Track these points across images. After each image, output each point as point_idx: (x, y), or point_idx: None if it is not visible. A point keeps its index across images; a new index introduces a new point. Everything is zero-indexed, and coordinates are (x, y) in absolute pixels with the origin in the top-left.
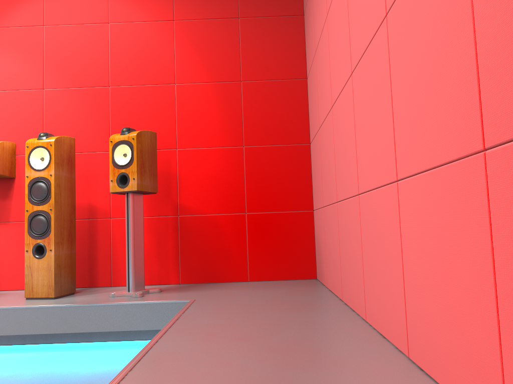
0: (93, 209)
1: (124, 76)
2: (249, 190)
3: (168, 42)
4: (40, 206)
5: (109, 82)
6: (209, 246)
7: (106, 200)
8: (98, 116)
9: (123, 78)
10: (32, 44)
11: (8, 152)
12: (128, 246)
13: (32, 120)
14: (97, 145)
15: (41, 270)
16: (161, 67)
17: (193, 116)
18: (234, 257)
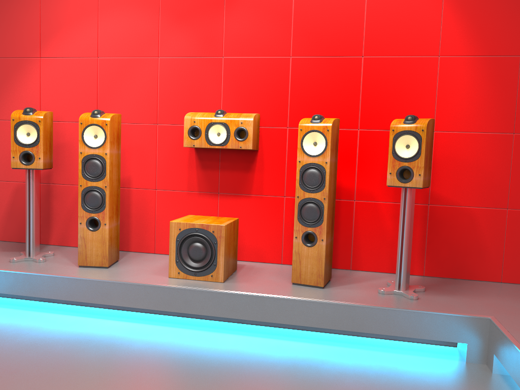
0: (337, 189)
1: (380, 45)
2: (514, 184)
3: (435, 5)
4: (312, 194)
5: (362, 51)
6: (460, 241)
7: (351, 181)
8: (348, 90)
9: (379, 48)
10: (280, 5)
11: (256, 125)
12: (401, 243)
13: (277, 90)
14: (345, 122)
15: (310, 258)
16: (424, 35)
17: (456, 95)
18: (487, 255)
